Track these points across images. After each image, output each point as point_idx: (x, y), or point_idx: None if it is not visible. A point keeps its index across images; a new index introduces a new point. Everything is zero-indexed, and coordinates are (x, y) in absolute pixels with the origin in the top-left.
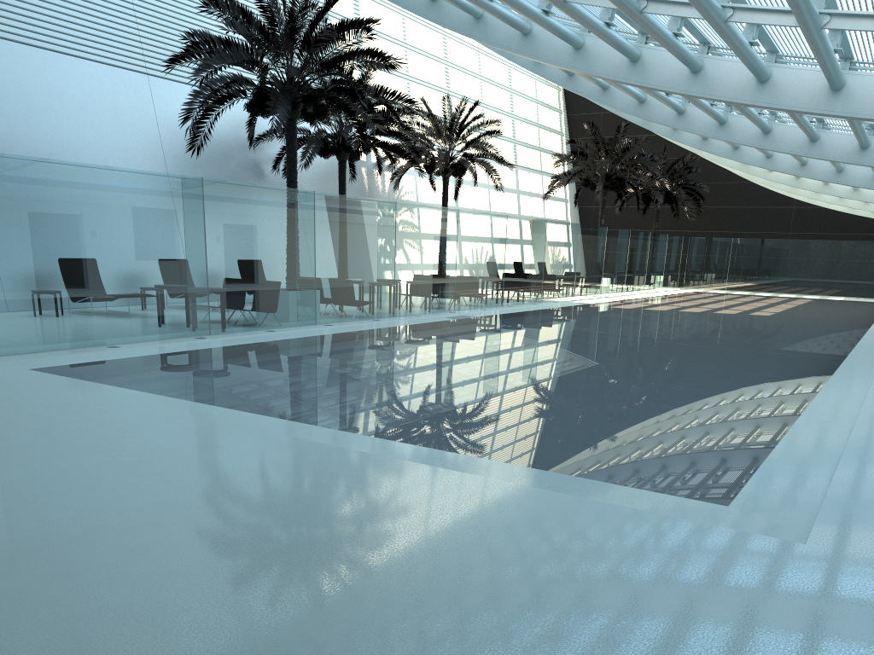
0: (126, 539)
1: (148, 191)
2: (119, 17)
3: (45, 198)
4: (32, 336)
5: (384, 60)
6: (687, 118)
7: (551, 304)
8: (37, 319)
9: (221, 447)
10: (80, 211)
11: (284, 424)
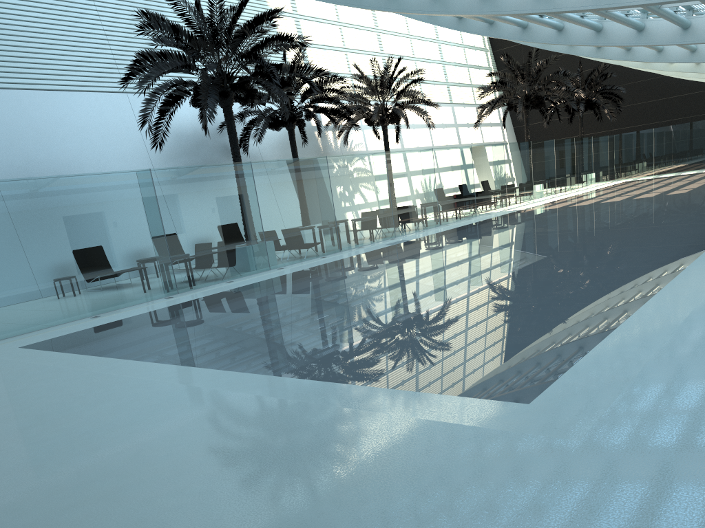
0: None
1: (105, 188)
2: (98, 52)
3: (20, 209)
4: (27, 319)
5: (290, 41)
6: (567, 33)
7: (485, 216)
8: (30, 305)
9: (105, 402)
10: (51, 214)
11: (177, 370)
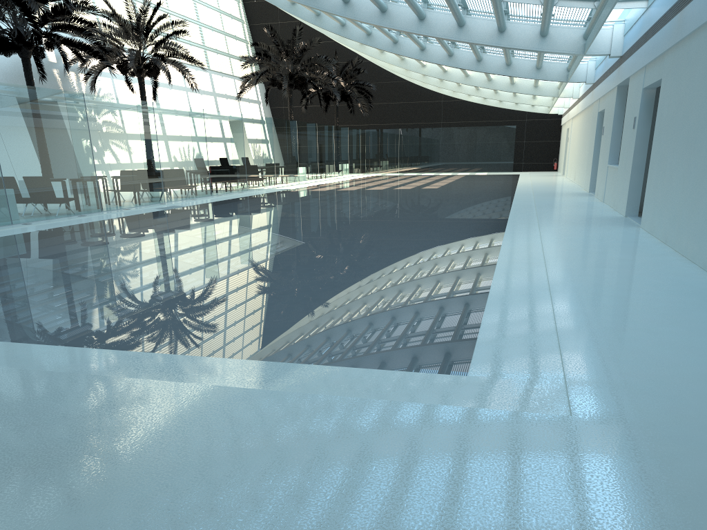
0: None
1: None
2: None
3: None
4: None
5: None
6: (353, 7)
7: (257, 191)
8: None
9: None
10: None
11: None
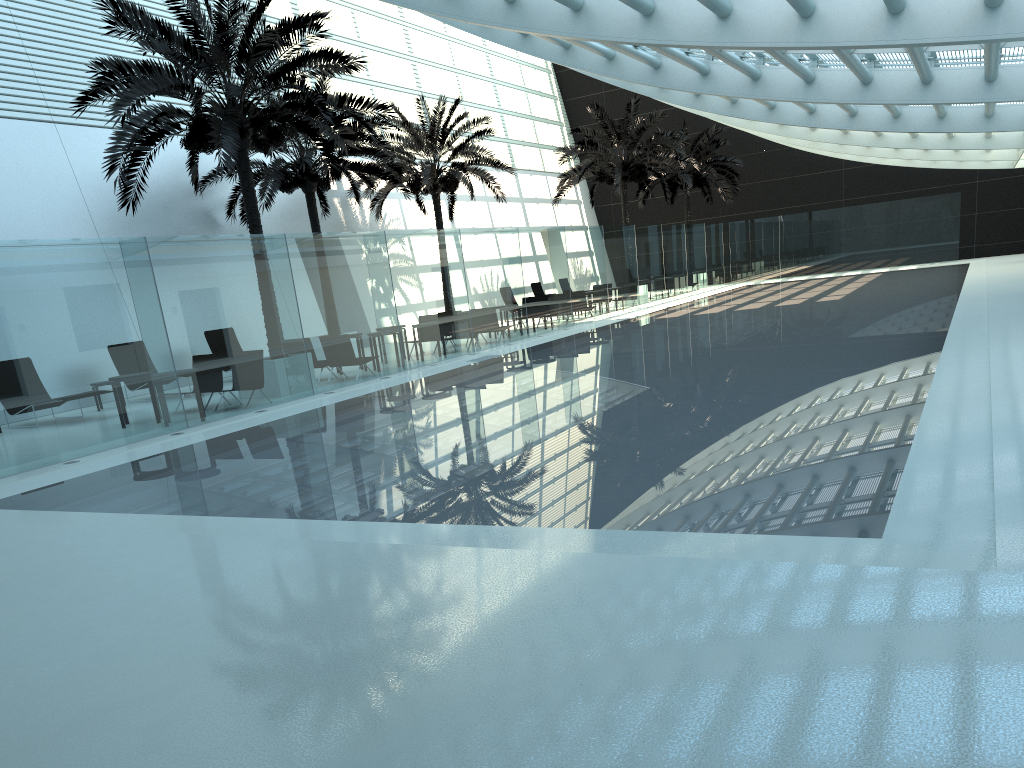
0: (136, 717)
1: (80, 263)
2: (7, 57)
3: None
4: None
5: (342, 60)
6: (714, 80)
7: (586, 325)
8: None
9: (233, 569)
10: None
11: (305, 525)
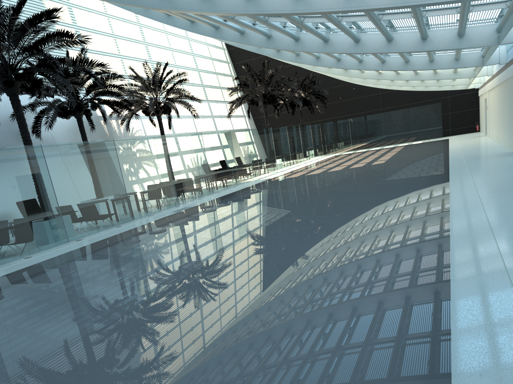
0: None
1: None
2: None
3: None
4: None
5: (71, 37)
6: (302, 42)
7: (246, 184)
8: None
9: None
10: None
11: None
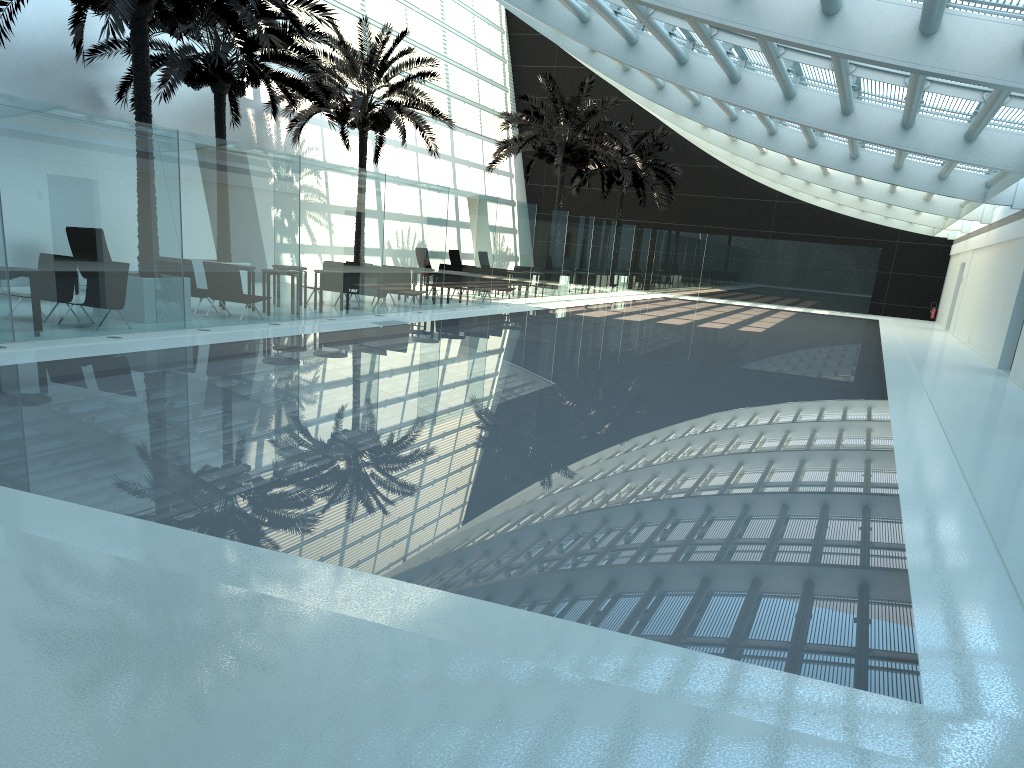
0: None
1: None
2: None
3: None
4: None
5: None
6: (690, 72)
7: (503, 307)
8: None
9: None
10: None
11: (123, 527)
